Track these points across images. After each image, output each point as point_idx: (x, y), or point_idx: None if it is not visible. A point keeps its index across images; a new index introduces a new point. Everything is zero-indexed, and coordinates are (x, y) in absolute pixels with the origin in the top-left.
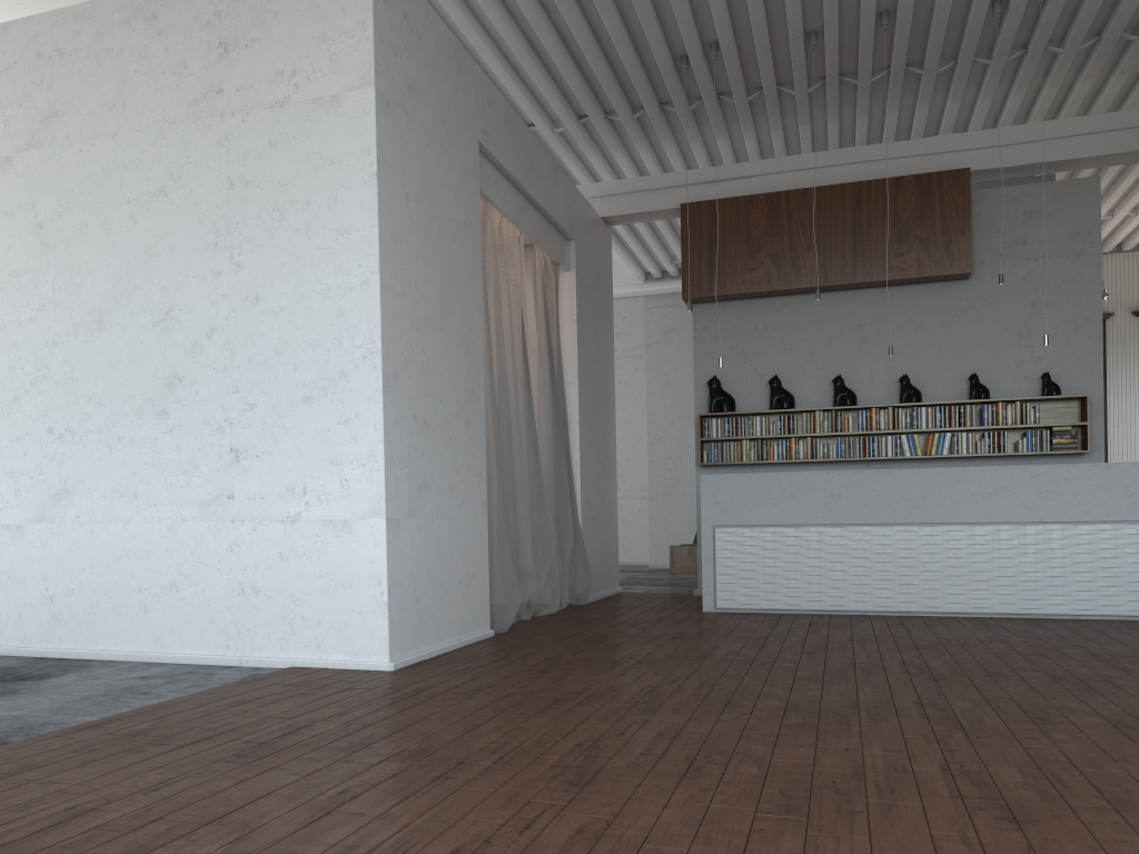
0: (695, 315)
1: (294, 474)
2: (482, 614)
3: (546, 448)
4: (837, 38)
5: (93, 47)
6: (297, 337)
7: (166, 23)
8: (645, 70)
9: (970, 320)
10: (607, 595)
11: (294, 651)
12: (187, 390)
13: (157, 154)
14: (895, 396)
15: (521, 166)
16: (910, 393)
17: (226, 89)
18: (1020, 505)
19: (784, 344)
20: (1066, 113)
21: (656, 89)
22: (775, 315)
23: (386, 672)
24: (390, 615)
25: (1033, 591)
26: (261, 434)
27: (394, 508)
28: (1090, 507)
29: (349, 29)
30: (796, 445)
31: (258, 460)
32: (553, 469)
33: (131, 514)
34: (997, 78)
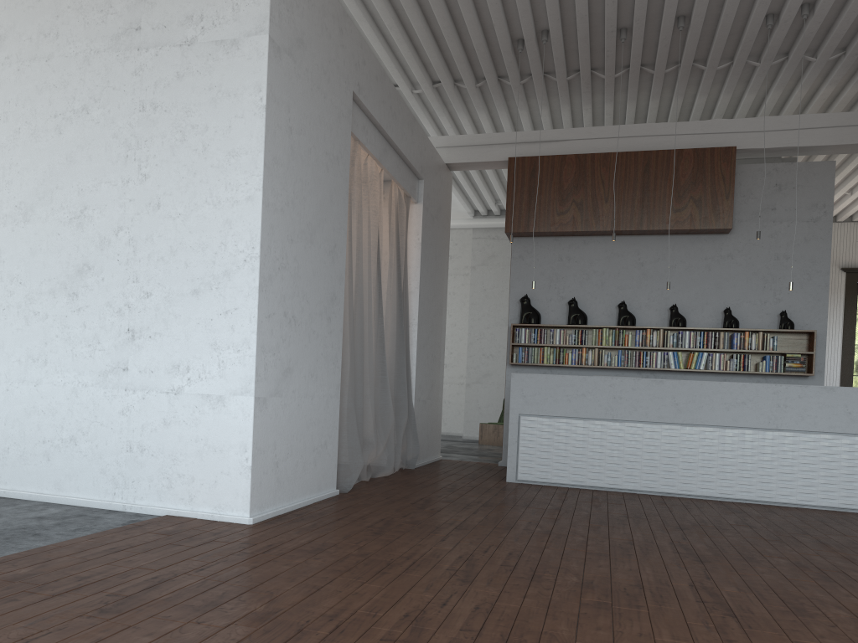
0: (514, 246)
1: (179, 354)
2: (330, 476)
3: (390, 343)
4: (642, 34)
5: None
6: (190, 239)
7: None
8: (489, 48)
9: (728, 266)
10: (431, 461)
11: (170, 501)
12: (94, 277)
13: (82, 77)
14: (666, 321)
15: (385, 115)
16: (677, 319)
17: (143, 27)
18: (762, 415)
19: (582, 273)
20: (810, 111)
21: (496, 65)
22: (577, 250)
23: (246, 525)
24: (253, 477)
25: (768, 483)
26: (155, 318)
27: (262, 388)
28: (816, 420)
29: None
30: (586, 354)
31: (150, 340)
32: (395, 360)
33: (41, 377)
34: (762, 78)
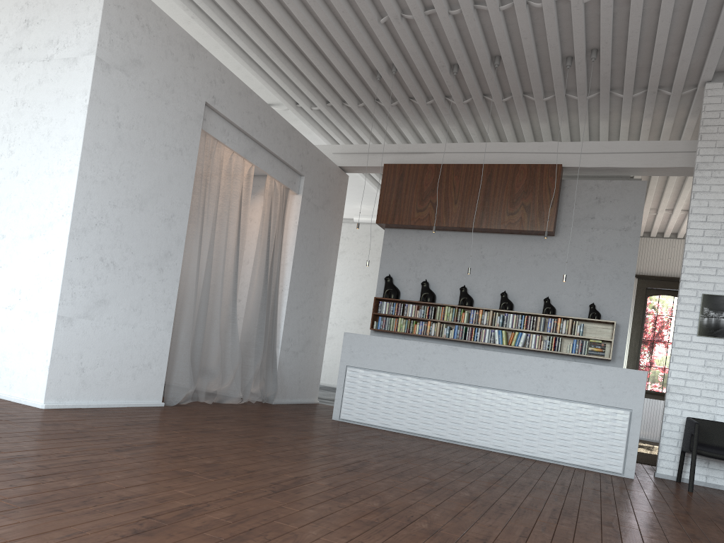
0: (385, 235)
1: (16, 280)
2: (154, 391)
3: (255, 301)
4: (468, 69)
5: None
6: (32, 198)
7: (2, 6)
8: (358, 76)
9: (551, 262)
10: (301, 402)
11: None
12: None
13: None
14: (498, 304)
15: (250, 122)
16: (506, 303)
17: (23, 47)
18: (532, 383)
19: (436, 261)
20: (641, 139)
21: (370, 90)
22: (433, 242)
23: (37, 408)
24: (51, 375)
25: (532, 440)
26: (5, 254)
27: (67, 310)
28: (575, 391)
29: (89, 19)
30: (431, 326)
31: (1, 269)
32: (257, 314)
33: None
34: (585, 109)
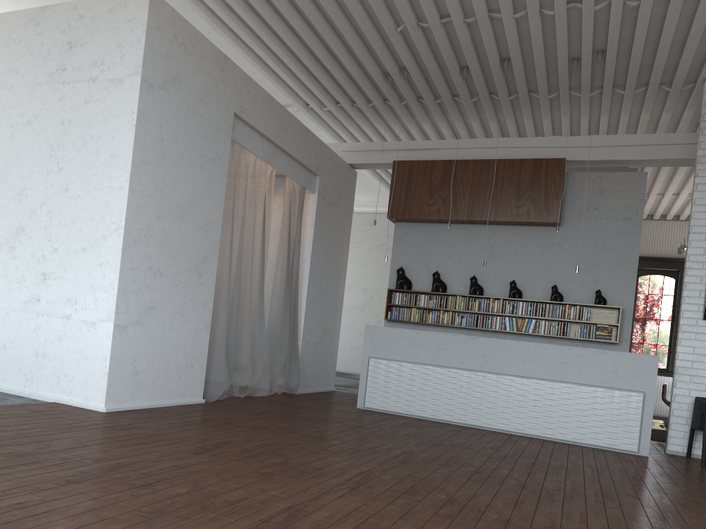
0: (396, 228)
1: (71, 291)
2: (196, 389)
3: (278, 297)
4: (478, 71)
5: (7, 37)
6: (83, 213)
7: (43, 28)
8: (369, 79)
9: (558, 252)
10: (320, 391)
11: (58, 393)
12: (25, 236)
13: (29, 101)
14: (507, 293)
15: (272, 128)
16: (515, 292)
17: (67, 68)
18: (549, 369)
19: (445, 252)
20: (639, 131)
21: (379, 91)
22: (442, 234)
23: (99, 412)
24: (110, 380)
25: (550, 423)
26: (58, 266)
27: (122, 318)
28: (591, 376)
29: (133, 42)
30: (443, 315)
31: (55, 281)
32: (281, 310)
33: None
34: (587, 105)
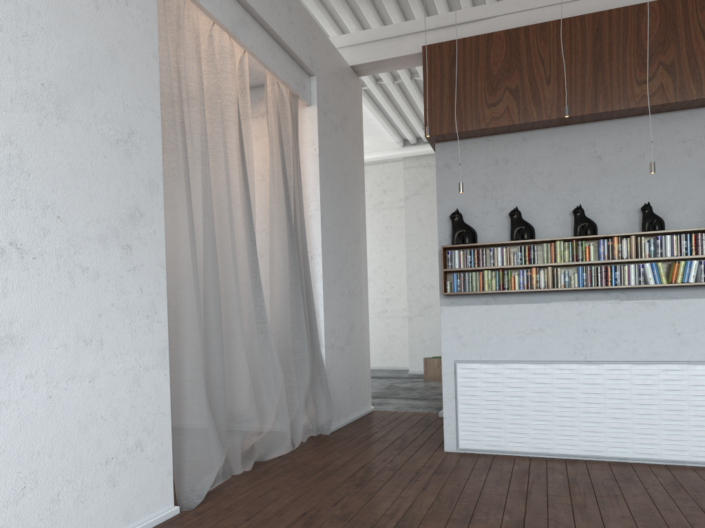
0: (438, 153)
1: None
2: (156, 492)
3: (281, 281)
4: None
5: None
6: None
7: None
8: None
9: None
10: (357, 417)
11: None
12: None
13: None
14: (637, 225)
15: None
16: (653, 221)
17: None
18: None
19: (524, 177)
20: None
21: None
22: (515, 150)
23: None
24: None
25: None
26: None
27: None
28: None
29: None
30: (537, 274)
31: None
32: (288, 302)
33: None
34: None
